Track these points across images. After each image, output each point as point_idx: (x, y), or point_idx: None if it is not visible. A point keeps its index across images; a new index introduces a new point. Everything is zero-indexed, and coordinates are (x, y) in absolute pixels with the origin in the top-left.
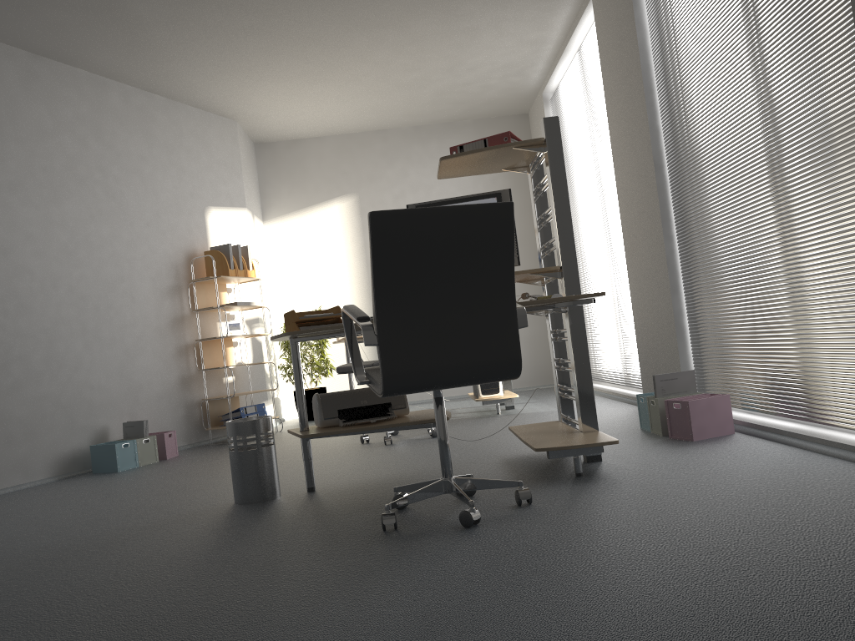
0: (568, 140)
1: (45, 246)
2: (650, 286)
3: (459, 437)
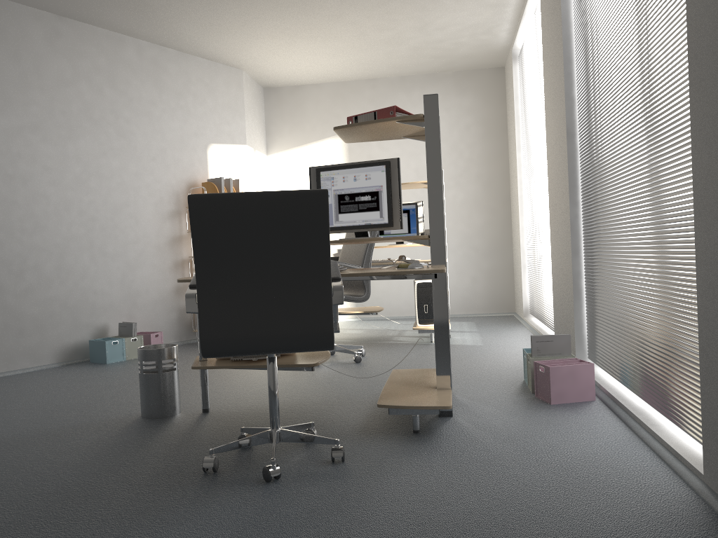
0: (527, 96)
1: (60, 176)
2: (561, 245)
3: (374, 366)
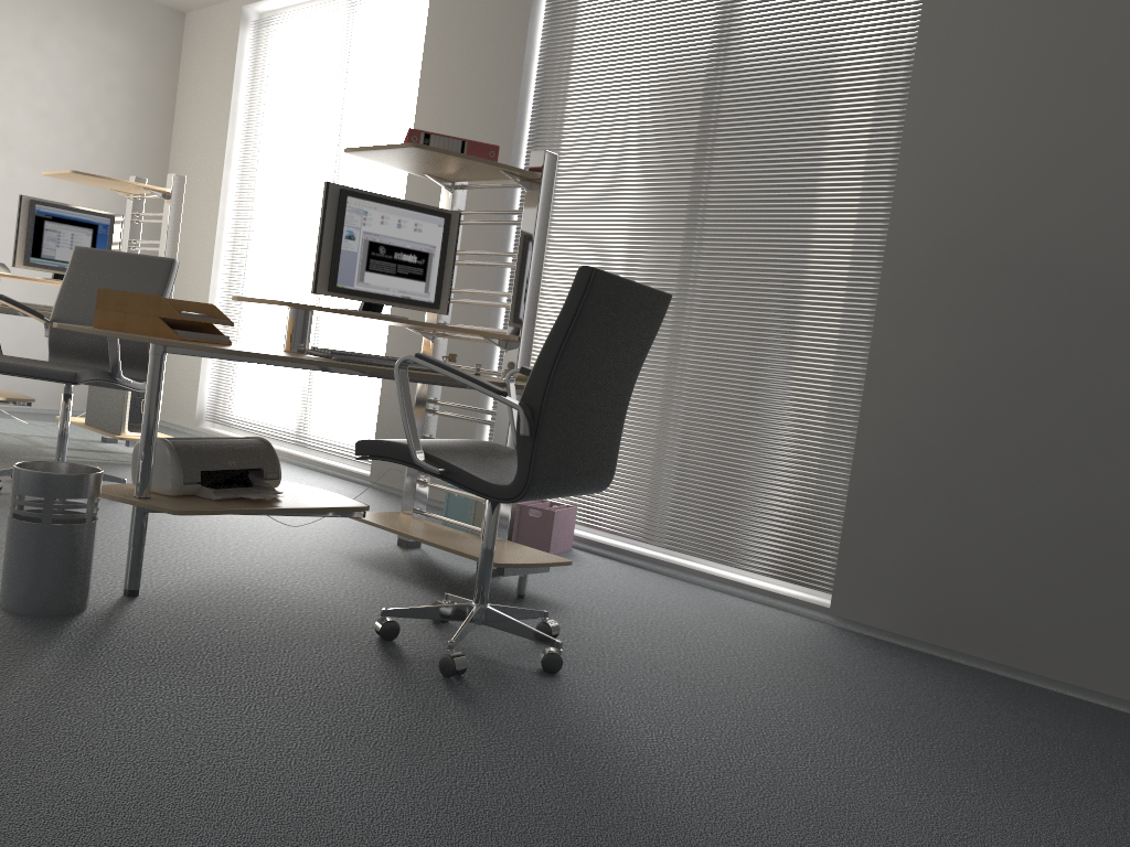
0: (282, 95)
1: None
2: None
3: None
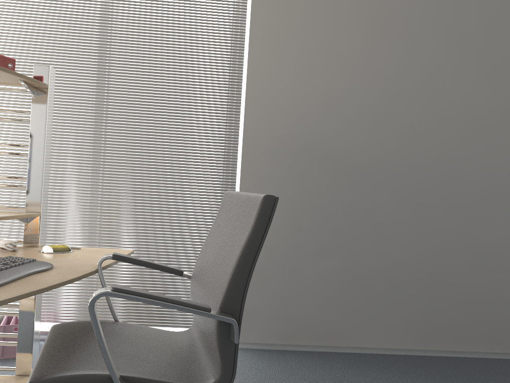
0: None
1: None
2: None
3: None
